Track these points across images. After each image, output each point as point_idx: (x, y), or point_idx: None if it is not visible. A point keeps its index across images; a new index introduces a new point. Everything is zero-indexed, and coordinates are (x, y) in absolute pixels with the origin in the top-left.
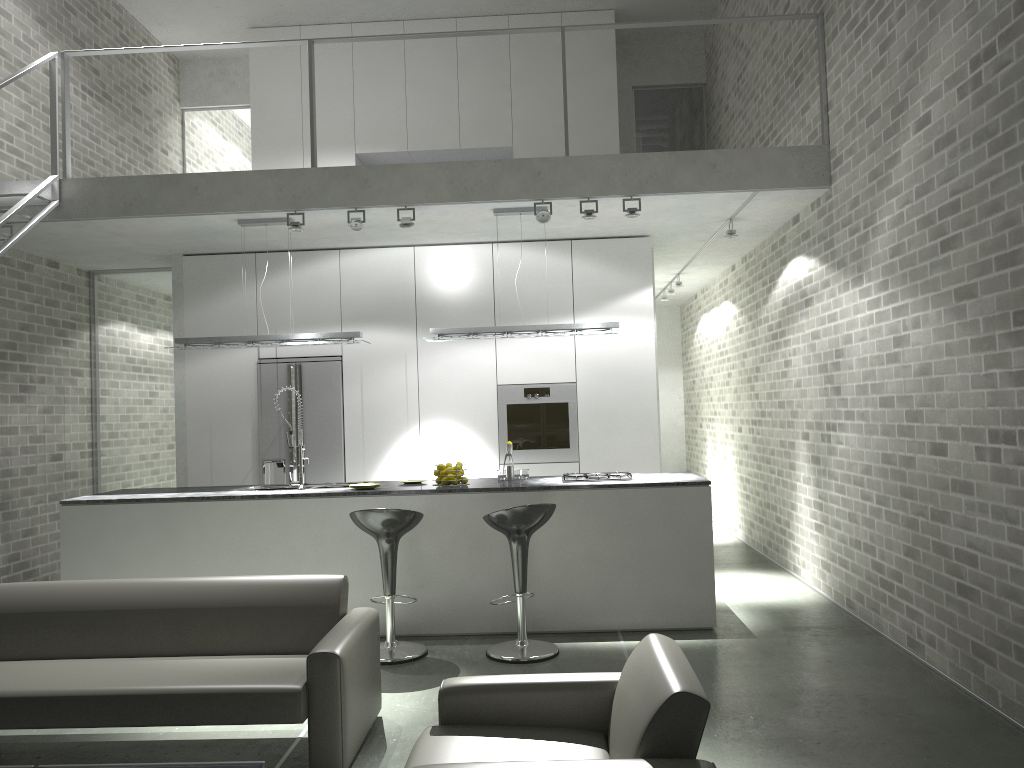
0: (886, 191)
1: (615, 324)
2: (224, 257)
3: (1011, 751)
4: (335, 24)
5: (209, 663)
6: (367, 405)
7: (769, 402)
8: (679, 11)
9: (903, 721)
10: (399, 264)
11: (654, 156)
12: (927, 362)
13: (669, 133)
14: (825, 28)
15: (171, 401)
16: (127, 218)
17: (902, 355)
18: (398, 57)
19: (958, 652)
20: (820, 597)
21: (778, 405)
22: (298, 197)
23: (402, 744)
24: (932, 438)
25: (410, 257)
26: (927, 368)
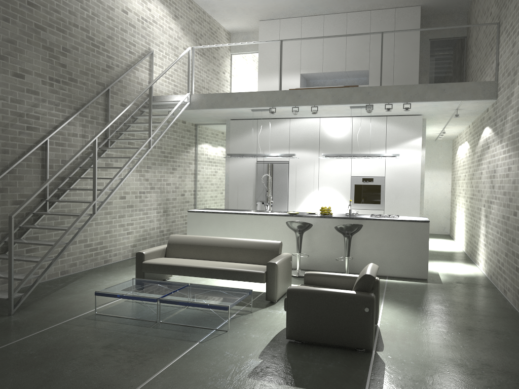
0: (510, 106)
1: (397, 154)
2: (245, 120)
3: (513, 324)
4: (294, 17)
5: (236, 264)
6: (297, 181)
7: (475, 189)
8: (453, 4)
9: (479, 312)
10: (313, 125)
11: (417, 86)
12: (514, 179)
13: (446, 61)
14: (500, 29)
15: (223, 175)
16: (212, 109)
17: (509, 175)
18: (320, 31)
19: (514, 293)
20: (482, 274)
21: (478, 191)
22: (273, 102)
23: None
24: (514, 209)
25: (318, 122)
26: (514, 181)
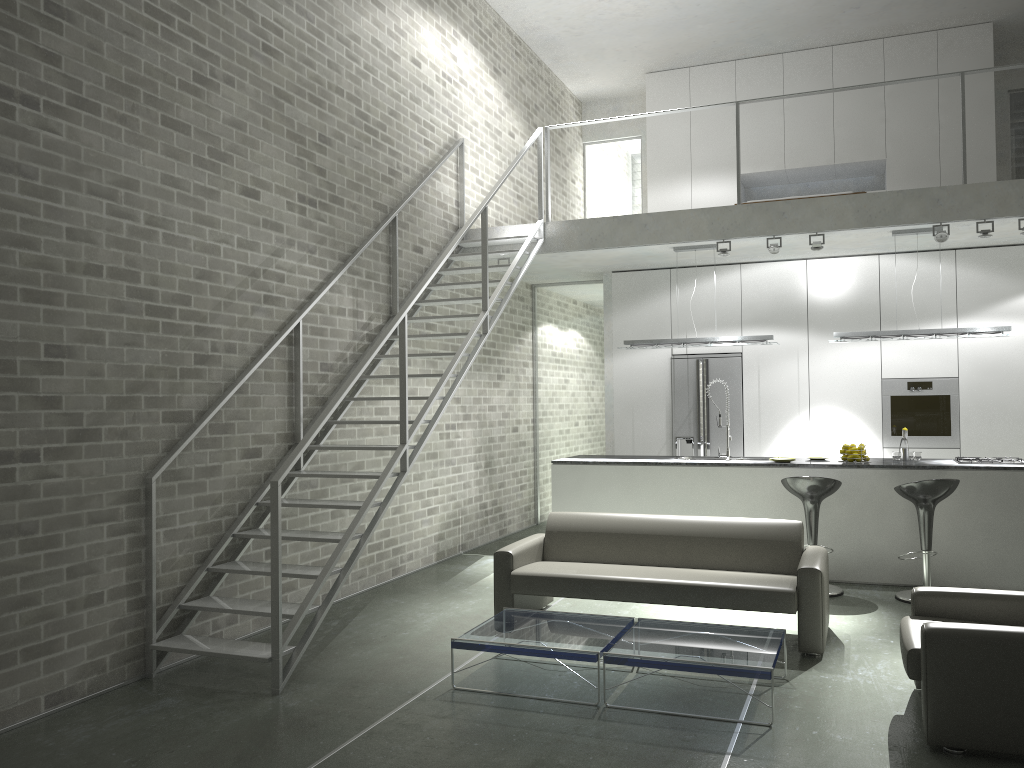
0: None
1: (1007, 328)
2: (644, 273)
3: None
4: (720, 62)
5: (715, 572)
6: (763, 394)
7: None
8: None
9: None
10: (793, 275)
11: None
12: None
13: None
14: None
15: (594, 387)
16: (592, 250)
17: None
18: (777, 86)
19: None
20: None
21: None
22: (726, 229)
23: (854, 643)
24: None
25: (802, 269)
26: None
